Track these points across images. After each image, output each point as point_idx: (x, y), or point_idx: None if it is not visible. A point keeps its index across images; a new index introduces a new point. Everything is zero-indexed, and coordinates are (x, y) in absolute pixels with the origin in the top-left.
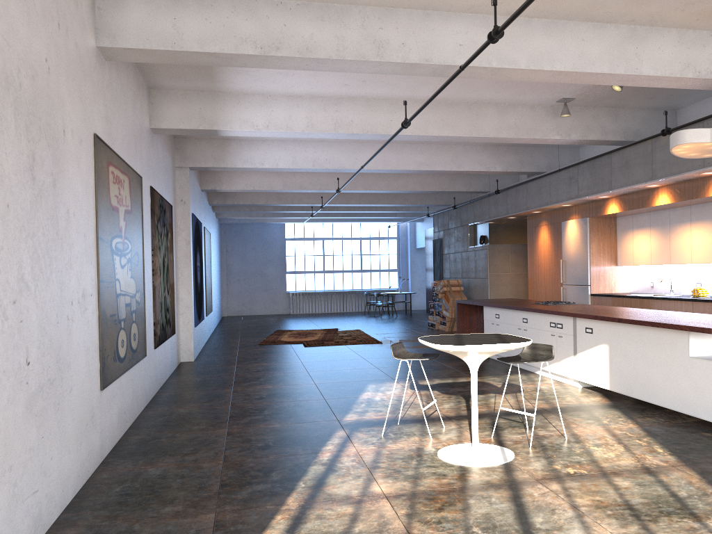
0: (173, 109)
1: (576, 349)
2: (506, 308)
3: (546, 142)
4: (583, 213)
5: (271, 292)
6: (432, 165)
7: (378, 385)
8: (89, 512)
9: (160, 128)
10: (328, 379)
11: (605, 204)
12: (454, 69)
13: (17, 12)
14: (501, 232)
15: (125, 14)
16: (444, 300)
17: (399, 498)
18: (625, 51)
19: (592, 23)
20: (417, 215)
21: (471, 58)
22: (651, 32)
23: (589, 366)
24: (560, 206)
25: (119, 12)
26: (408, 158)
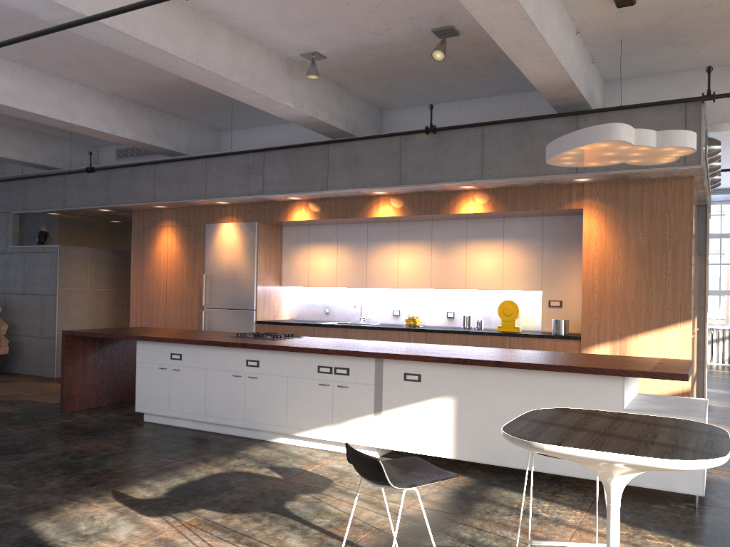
0: None
1: (382, 404)
2: (214, 345)
3: (268, 109)
4: (246, 216)
5: None
6: (29, 103)
7: (58, 520)
8: None
9: None
10: None
11: (289, 208)
12: None
13: None
14: (76, 229)
15: None
16: None
17: None
18: (541, 1)
19: None
20: None
21: None
22: None
23: (410, 427)
24: (210, 203)
25: None
26: None
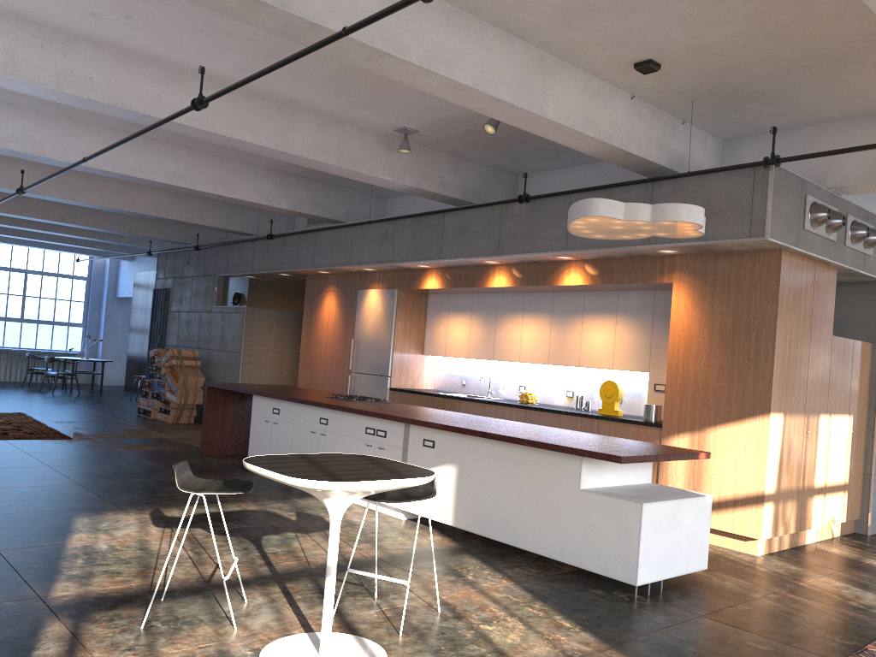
0: None
1: None
2: (296, 401)
3: (371, 182)
4: (389, 283)
5: None
6: (191, 182)
7: (94, 519)
8: None
9: None
10: None
11: (423, 276)
12: (318, 34)
13: None
14: (265, 292)
15: None
16: (171, 377)
17: None
18: (531, 80)
19: (500, 31)
20: (128, 250)
21: (371, 19)
22: (560, 66)
23: None
24: (359, 270)
25: None
26: (155, 164)
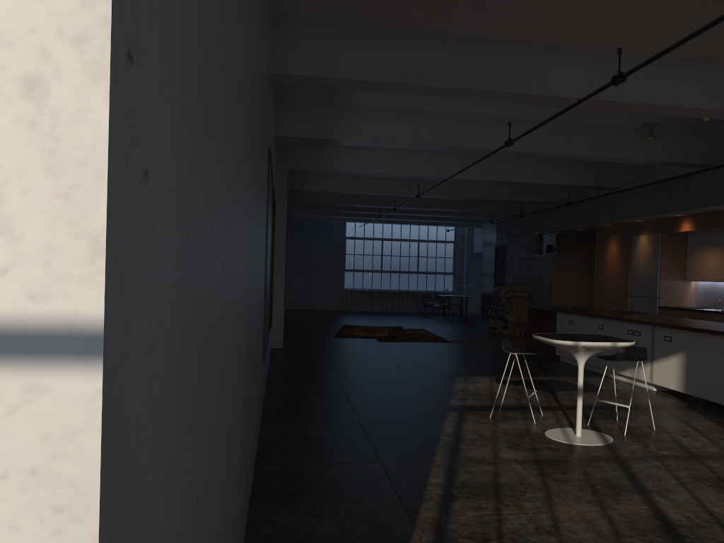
0: (295, 119)
1: (653, 355)
2: (582, 315)
3: (629, 162)
4: (655, 229)
5: (329, 288)
6: (512, 177)
7: (466, 378)
8: (278, 456)
9: (283, 136)
10: (417, 370)
11: (679, 222)
12: (567, 101)
13: (264, 60)
14: (568, 242)
15: (296, 46)
16: (508, 304)
17: (527, 463)
18: (721, 89)
19: (692, 64)
20: (478, 221)
21: (590, 95)
22: None
23: (665, 371)
24: (632, 221)
25: (291, 44)
26: (489, 169)
